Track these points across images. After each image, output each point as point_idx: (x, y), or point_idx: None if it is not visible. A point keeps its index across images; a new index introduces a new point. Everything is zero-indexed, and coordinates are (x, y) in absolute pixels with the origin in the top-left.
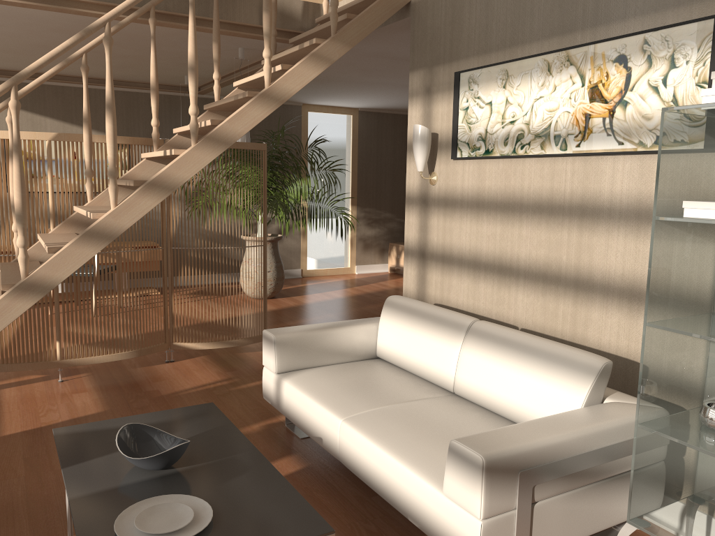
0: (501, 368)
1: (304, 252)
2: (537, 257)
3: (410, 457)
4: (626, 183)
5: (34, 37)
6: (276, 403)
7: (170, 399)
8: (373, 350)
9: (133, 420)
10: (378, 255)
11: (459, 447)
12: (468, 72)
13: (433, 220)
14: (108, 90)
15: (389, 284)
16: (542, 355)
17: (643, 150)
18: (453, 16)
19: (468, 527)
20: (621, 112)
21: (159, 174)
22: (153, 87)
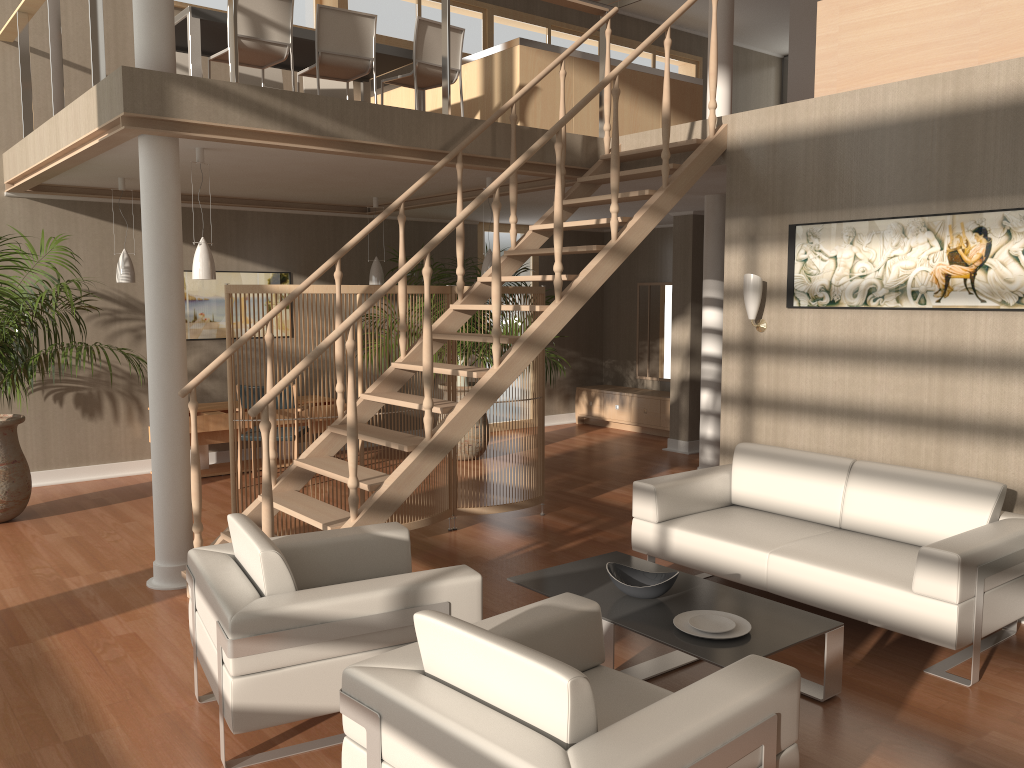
0: (896, 500)
1: None
2: (895, 401)
3: (861, 572)
4: (989, 335)
5: (266, 168)
6: (658, 552)
7: (503, 563)
8: (728, 497)
9: (568, 568)
10: (563, 403)
11: (932, 550)
12: (806, 226)
13: (762, 367)
14: (497, 252)
15: (593, 437)
16: (940, 484)
17: (1005, 308)
18: (784, 170)
19: (943, 612)
20: (982, 274)
21: (534, 331)
22: (460, 234)
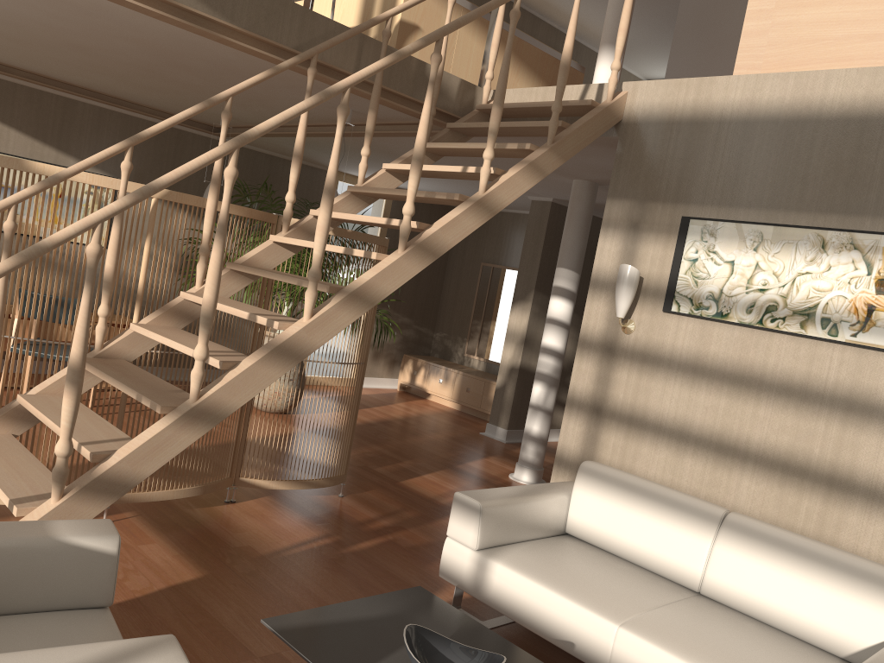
0: (780, 574)
1: None
2: (778, 443)
3: None
4: None
5: (85, 37)
6: (471, 587)
7: (278, 562)
8: (563, 525)
9: (352, 610)
10: (388, 367)
11: None
12: (703, 221)
13: (621, 374)
14: (333, 171)
15: (411, 408)
16: (840, 567)
17: None
18: (686, 154)
19: None
20: None
21: (364, 283)
22: (298, 153)
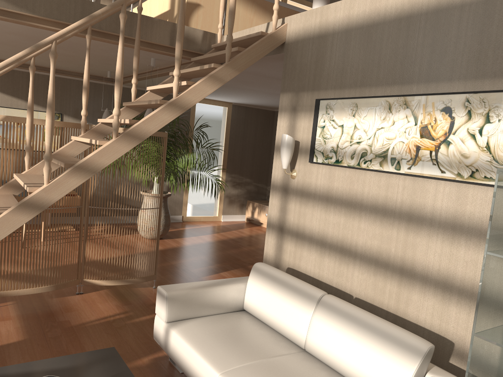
0: (345, 338)
1: (185, 203)
2: (372, 246)
3: None
4: (445, 202)
5: None
6: (164, 346)
7: (78, 330)
8: (241, 304)
9: (48, 364)
10: (239, 208)
11: None
12: (326, 101)
13: (291, 205)
14: (50, 93)
15: (246, 231)
16: (379, 333)
17: (460, 180)
18: (317, 57)
19: None
20: (445, 148)
21: (85, 159)
22: (85, 86)
